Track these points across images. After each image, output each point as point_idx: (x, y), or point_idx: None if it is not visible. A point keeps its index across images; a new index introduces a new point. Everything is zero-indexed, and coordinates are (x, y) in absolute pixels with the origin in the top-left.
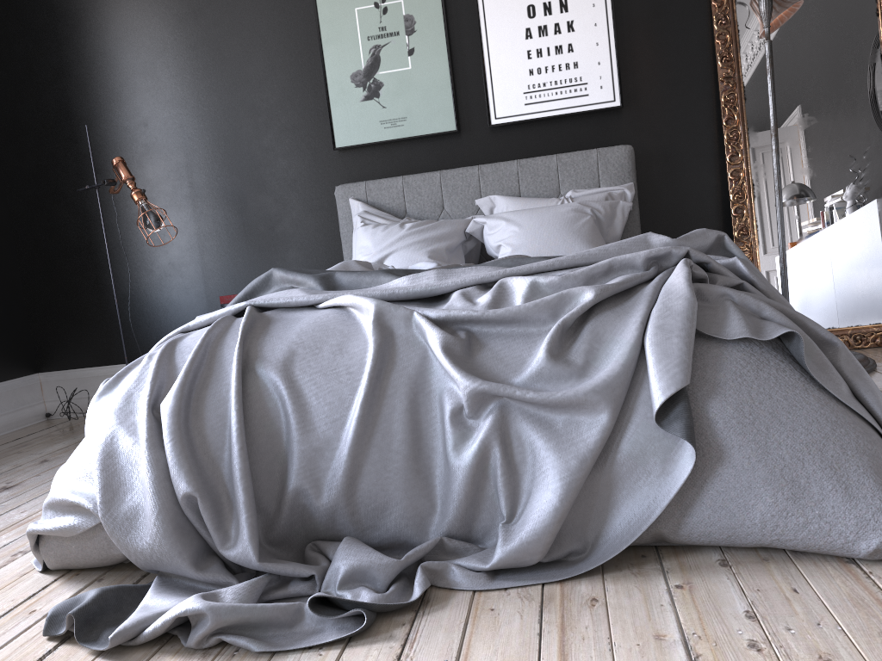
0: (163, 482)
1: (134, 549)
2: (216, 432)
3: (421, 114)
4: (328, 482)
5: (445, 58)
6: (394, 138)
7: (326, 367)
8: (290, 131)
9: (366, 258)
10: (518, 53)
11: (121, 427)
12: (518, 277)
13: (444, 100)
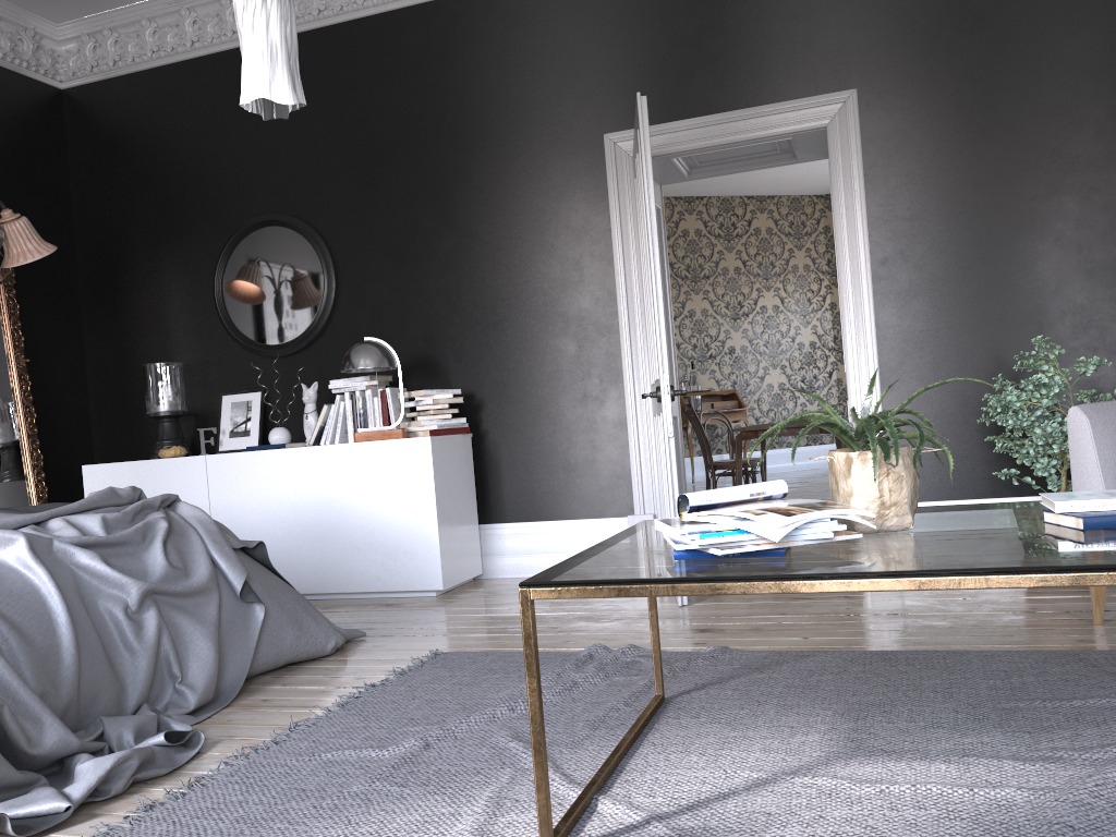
0: None
1: None
2: None
3: None
4: (62, 681)
5: None
6: None
7: (4, 591)
8: None
9: None
10: None
11: None
12: (80, 515)
13: None
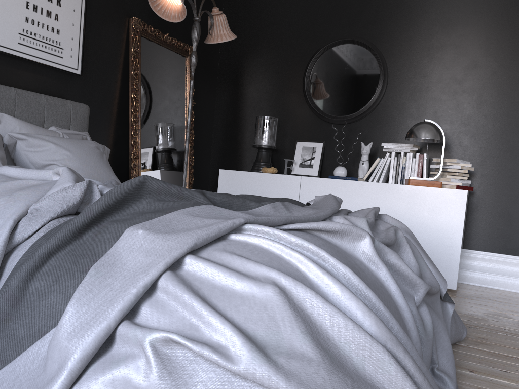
0: None
1: None
2: None
3: None
4: None
5: None
6: None
7: (372, 283)
8: None
9: None
10: None
11: (358, 384)
12: (352, 216)
13: None
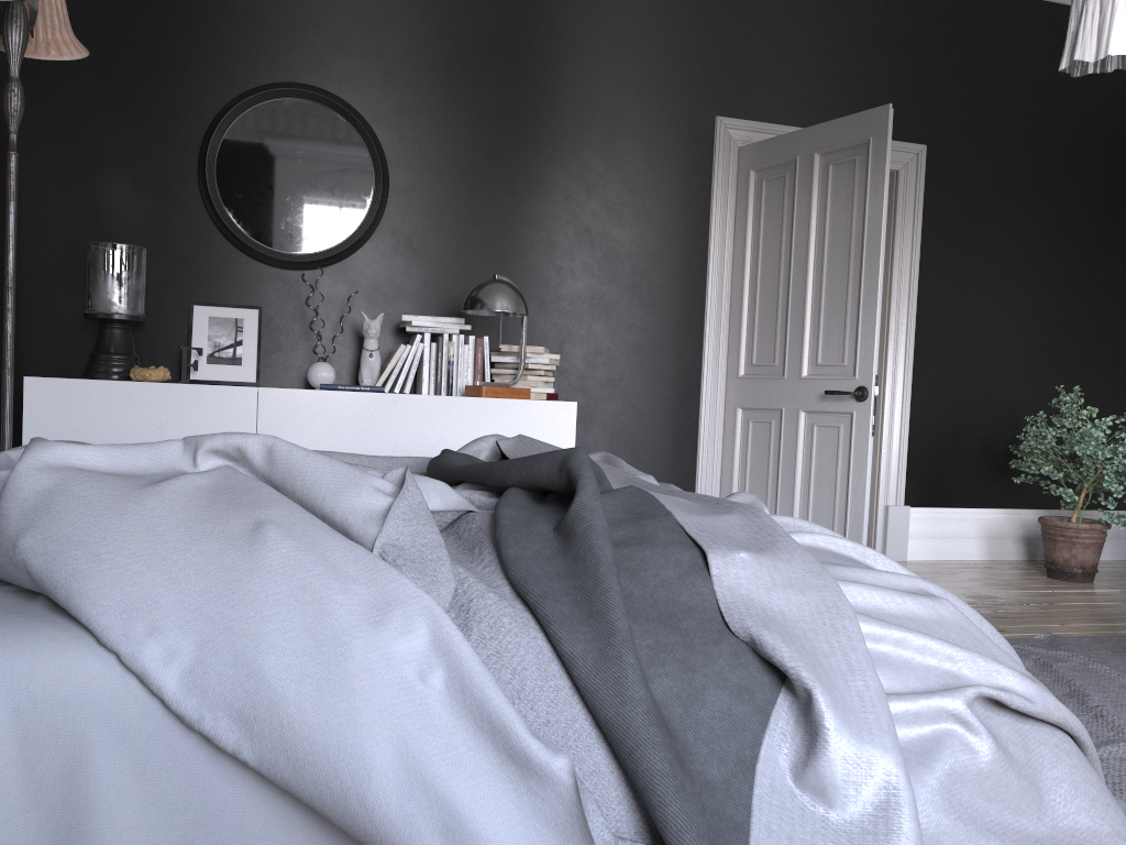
0: None
1: None
2: None
3: None
4: None
5: None
6: None
7: None
8: None
9: None
10: None
11: None
12: (640, 475)
13: None
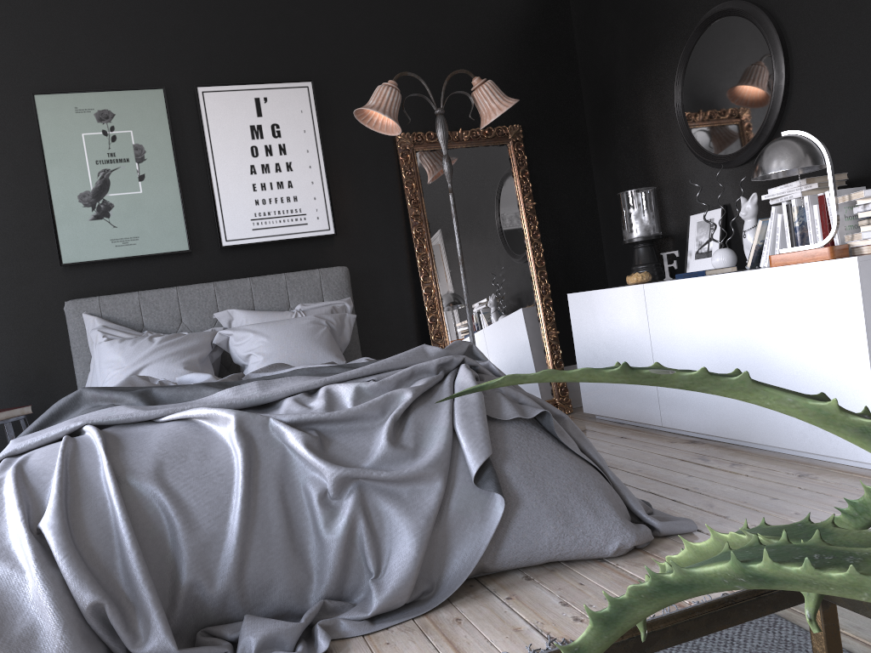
0: (63, 596)
1: None
2: (103, 543)
3: (154, 235)
4: (219, 571)
5: (176, 186)
6: (127, 255)
7: (197, 472)
8: (8, 246)
9: (119, 372)
10: (244, 186)
11: None
12: (342, 384)
13: (176, 222)
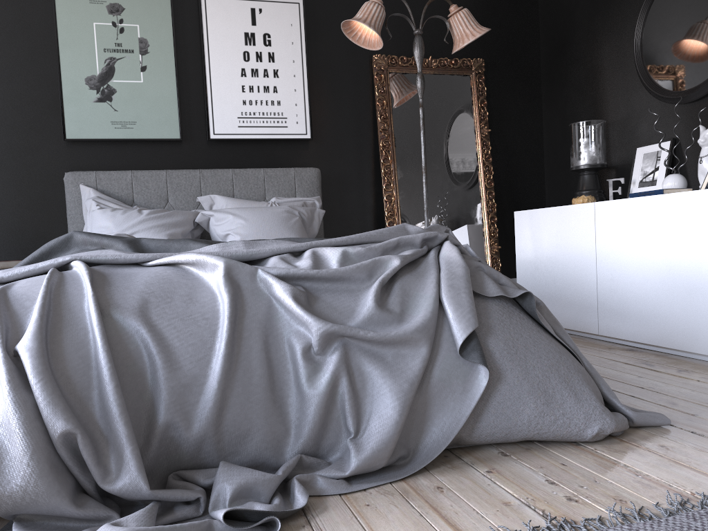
0: (34, 422)
1: (0, 494)
2: (80, 373)
3: (150, 121)
4: (197, 414)
5: (174, 79)
6: (124, 137)
7: (182, 314)
8: (19, 117)
9: None
10: (234, 86)
11: None
12: (328, 247)
13: (170, 112)
